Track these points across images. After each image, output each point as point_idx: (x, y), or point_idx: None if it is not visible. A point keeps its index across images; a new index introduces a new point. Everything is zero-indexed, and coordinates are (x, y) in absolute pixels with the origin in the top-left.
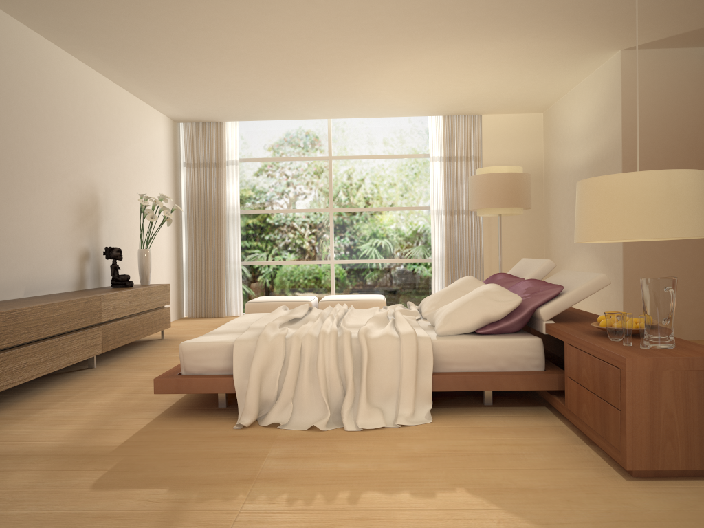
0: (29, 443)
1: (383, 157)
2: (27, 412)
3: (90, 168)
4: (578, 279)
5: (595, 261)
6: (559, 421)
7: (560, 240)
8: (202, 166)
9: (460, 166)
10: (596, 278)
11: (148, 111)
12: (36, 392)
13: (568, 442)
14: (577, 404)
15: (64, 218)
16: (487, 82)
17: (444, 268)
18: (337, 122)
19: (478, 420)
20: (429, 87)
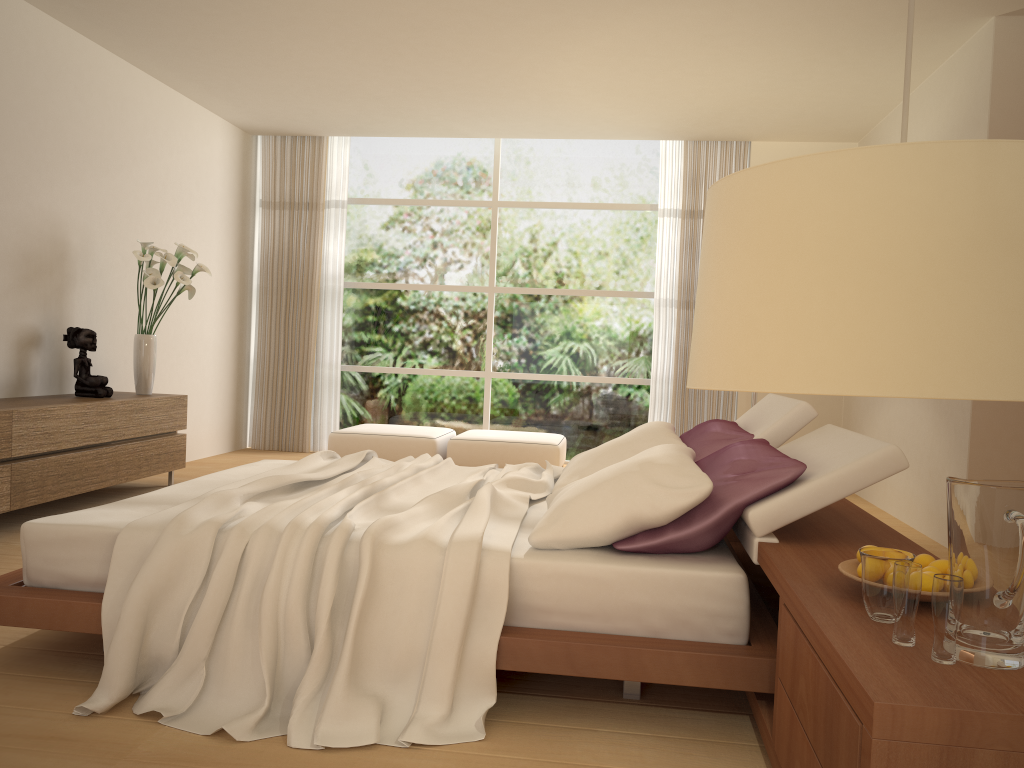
0: None
1: (582, 206)
2: None
3: (52, 194)
4: (843, 451)
5: (924, 405)
6: (763, 765)
7: None
8: (287, 206)
9: None
10: (877, 453)
11: (189, 110)
12: None
13: None
14: (787, 752)
15: None
16: (751, 78)
17: (671, 397)
18: (510, 146)
19: (587, 743)
20: (649, 84)
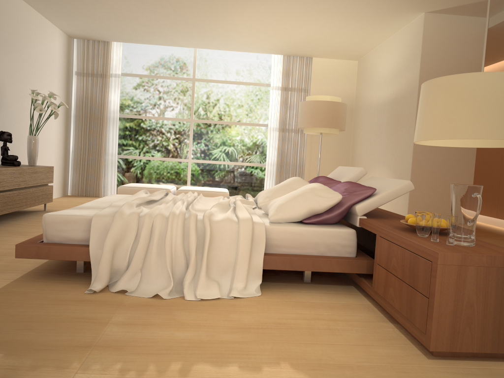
0: None
1: (235, 82)
2: None
3: None
4: (387, 184)
5: (389, 174)
6: (366, 299)
7: (363, 157)
8: (90, 75)
9: (293, 95)
10: (403, 183)
11: (45, 24)
12: None
13: (374, 319)
14: (384, 288)
15: None
16: (320, 30)
17: (275, 172)
18: (201, 52)
19: (299, 295)
20: (275, 29)
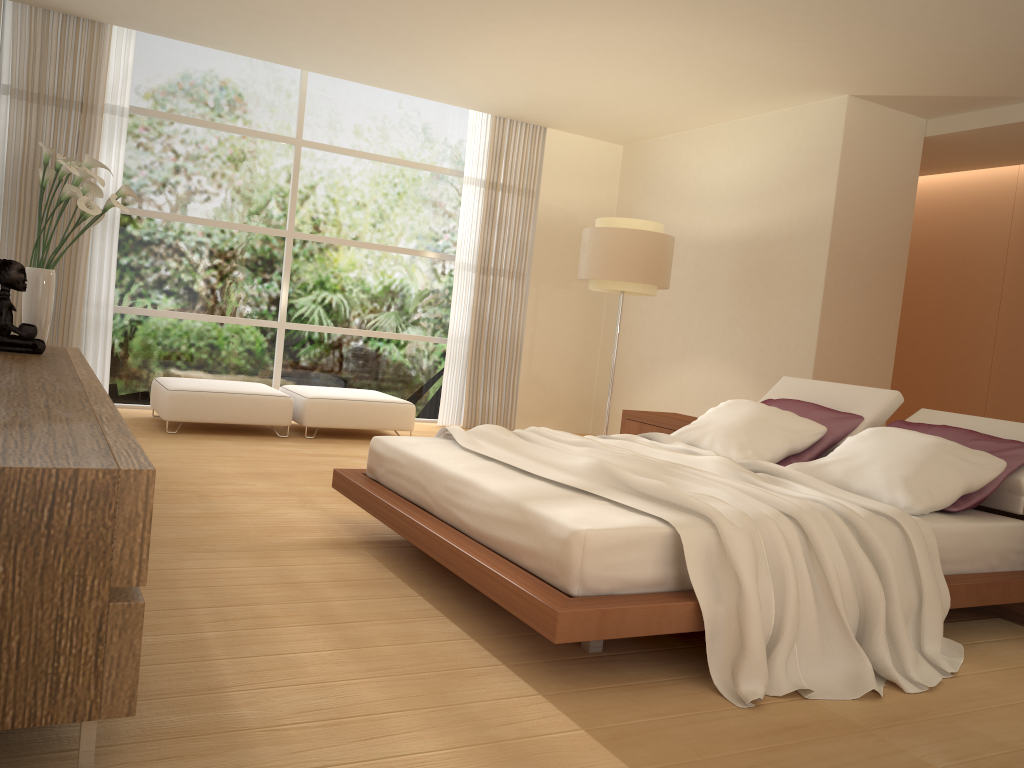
0: None
1: (387, 160)
2: (199, 703)
3: None
4: None
5: (740, 376)
6: None
7: (648, 335)
8: (51, 102)
9: (506, 200)
10: None
11: None
12: None
13: None
14: None
15: None
16: (635, 88)
17: (465, 356)
18: (317, 82)
19: (997, 652)
20: (550, 71)
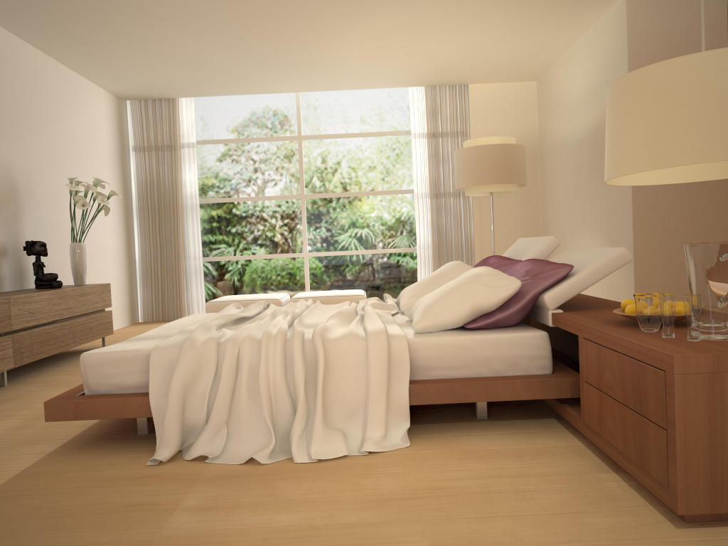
0: None
1: (359, 135)
2: None
3: (4, 148)
4: (590, 256)
5: (600, 243)
6: (574, 438)
7: (559, 222)
8: (153, 149)
9: (445, 142)
10: (614, 253)
11: (83, 84)
12: None
13: (588, 469)
14: (598, 418)
15: None
16: (473, 42)
17: (431, 258)
18: (306, 97)
19: (470, 441)
20: (407, 49)
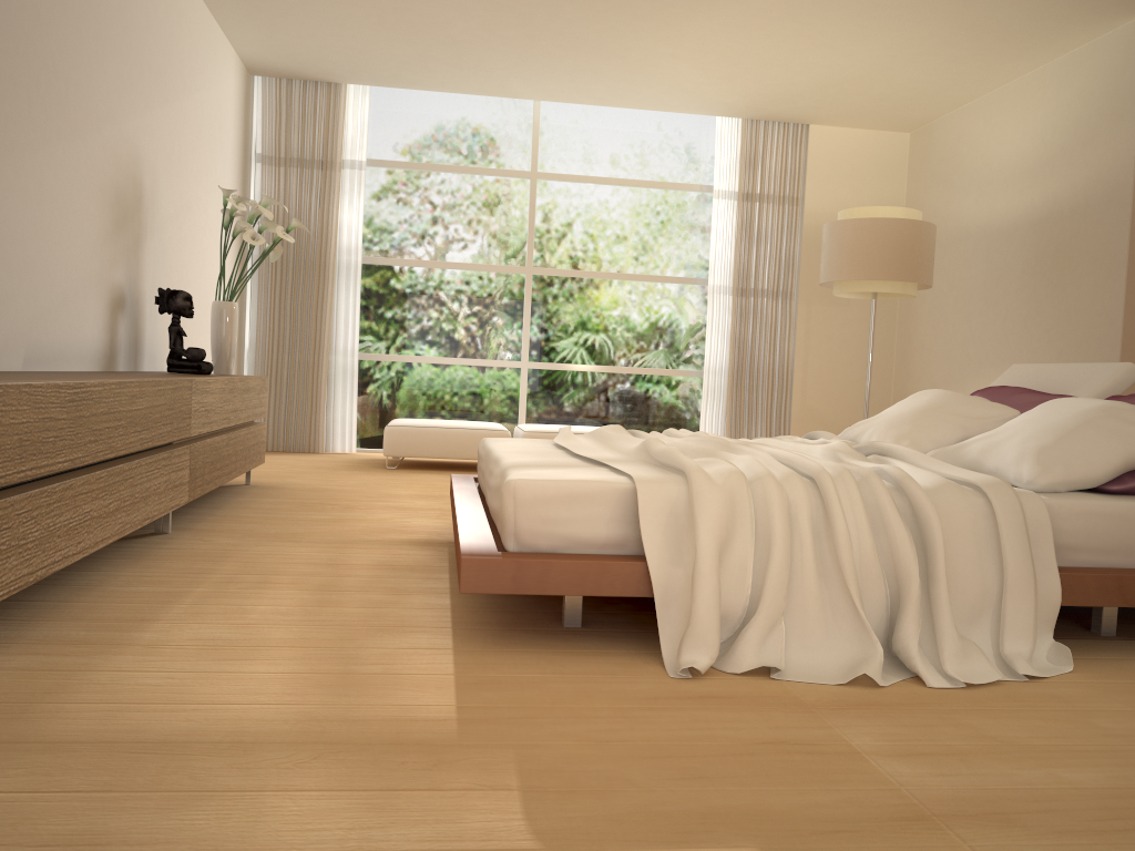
0: (213, 710)
1: (628, 182)
2: (118, 626)
3: (134, 121)
4: None
5: None
6: None
7: (940, 351)
8: (295, 164)
9: (765, 211)
10: None
11: (216, 36)
12: (91, 582)
13: None
14: None
15: (93, 214)
16: (874, 55)
17: (724, 389)
18: (550, 111)
19: None
20: (768, 53)
